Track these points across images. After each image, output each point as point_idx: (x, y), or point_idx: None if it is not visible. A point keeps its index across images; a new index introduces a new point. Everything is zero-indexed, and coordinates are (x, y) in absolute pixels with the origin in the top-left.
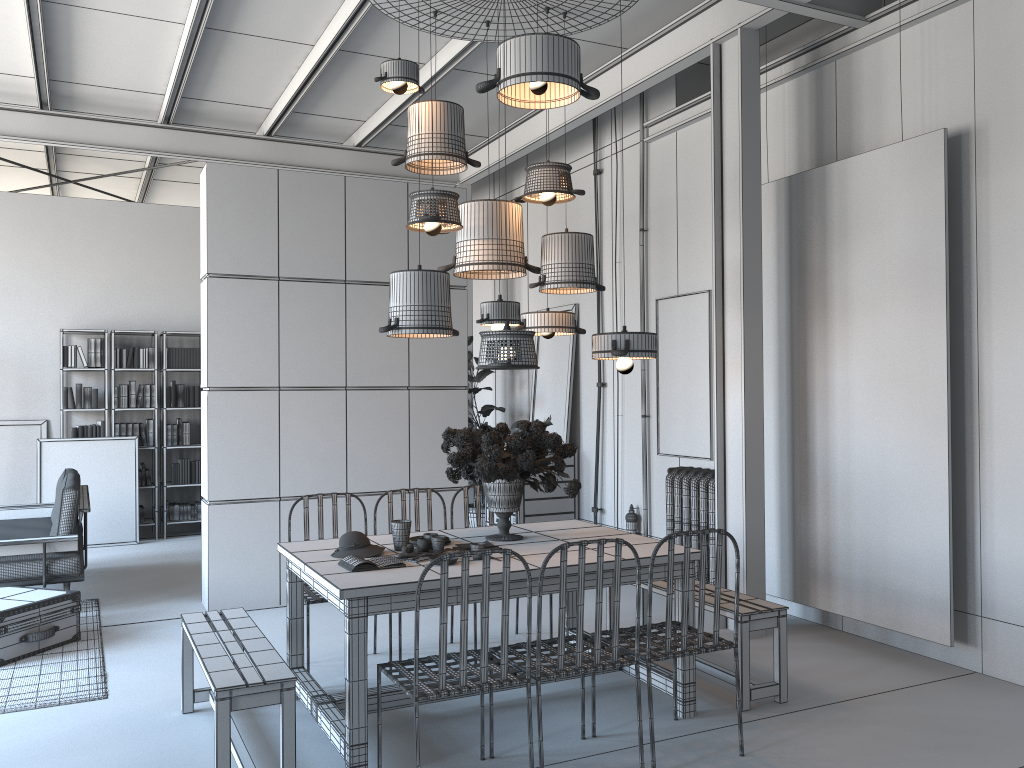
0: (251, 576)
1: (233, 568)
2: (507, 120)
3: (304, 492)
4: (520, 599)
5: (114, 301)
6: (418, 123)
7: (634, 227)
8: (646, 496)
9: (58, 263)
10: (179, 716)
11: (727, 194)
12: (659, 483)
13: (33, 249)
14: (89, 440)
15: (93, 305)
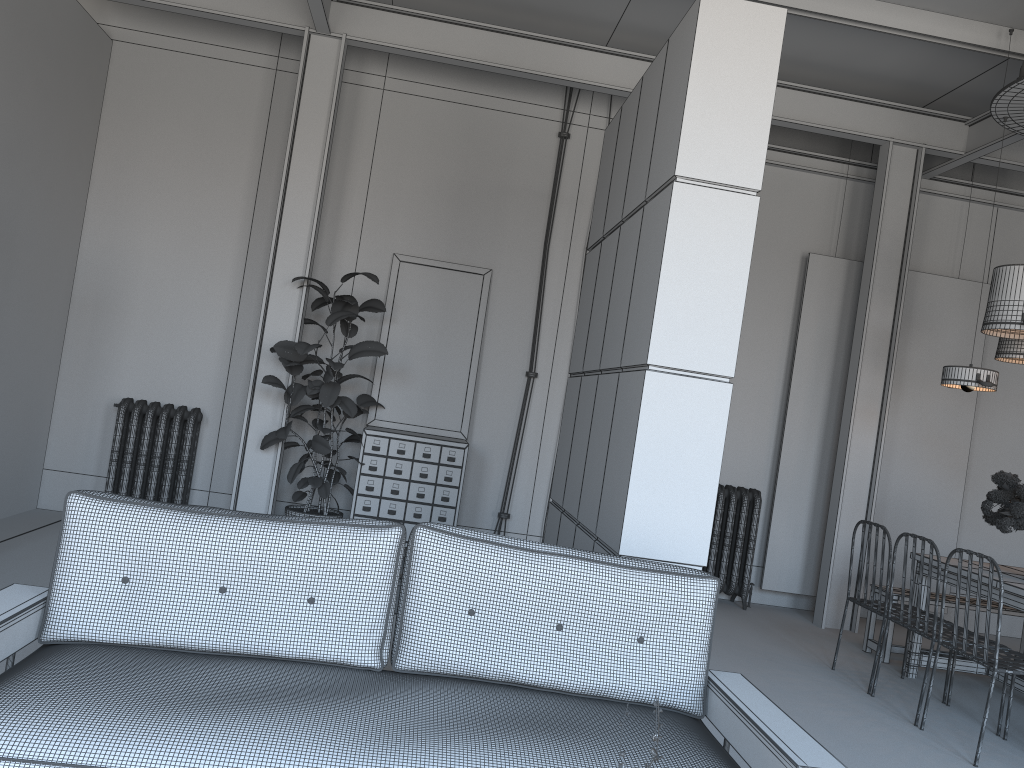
0: None
1: None
2: (473, 9)
3: None
4: None
5: None
6: None
7: None
8: None
9: None
10: None
11: (877, 270)
12: None
13: None
14: None
15: None
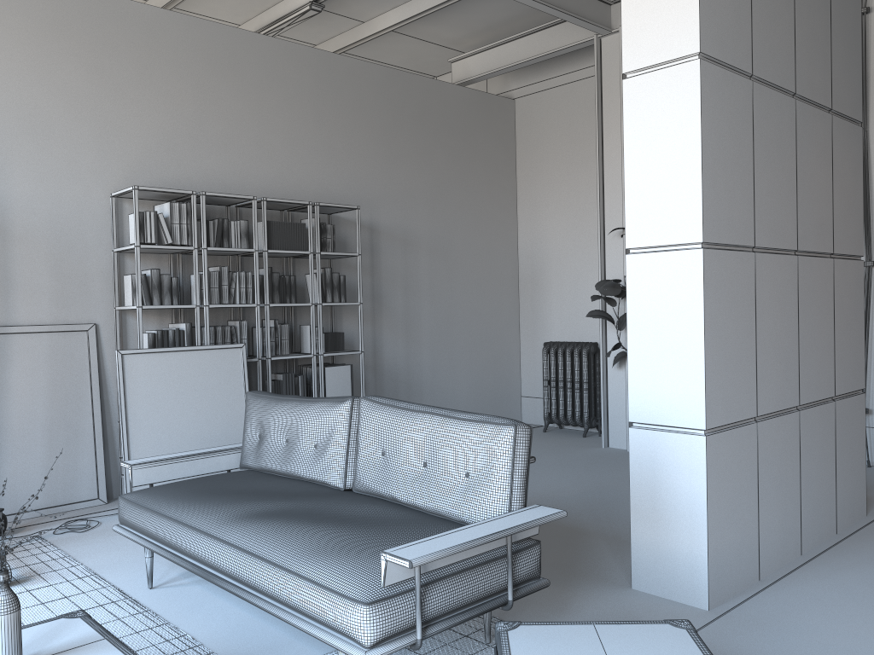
0: (739, 543)
1: (725, 534)
2: None
3: (772, 407)
4: None
5: (176, 155)
6: None
7: None
8: None
9: (101, 92)
10: None
11: None
12: None
13: (66, 67)
14: (185, 350)
15: (149, 158)
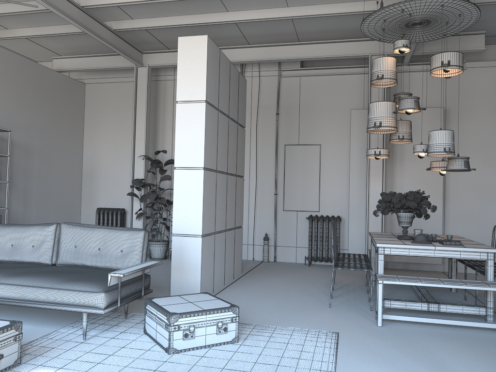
0: (208, 278)
1: (205, 274)
2: None
3: (219, 229)
4: (283, 275)
5: None
6: (391, 65)
7: (268, 111)
8: (276, 228)
9: None
10: (384, 327)
11: None
12: (282, 223)
13: None
14: None
15: None
